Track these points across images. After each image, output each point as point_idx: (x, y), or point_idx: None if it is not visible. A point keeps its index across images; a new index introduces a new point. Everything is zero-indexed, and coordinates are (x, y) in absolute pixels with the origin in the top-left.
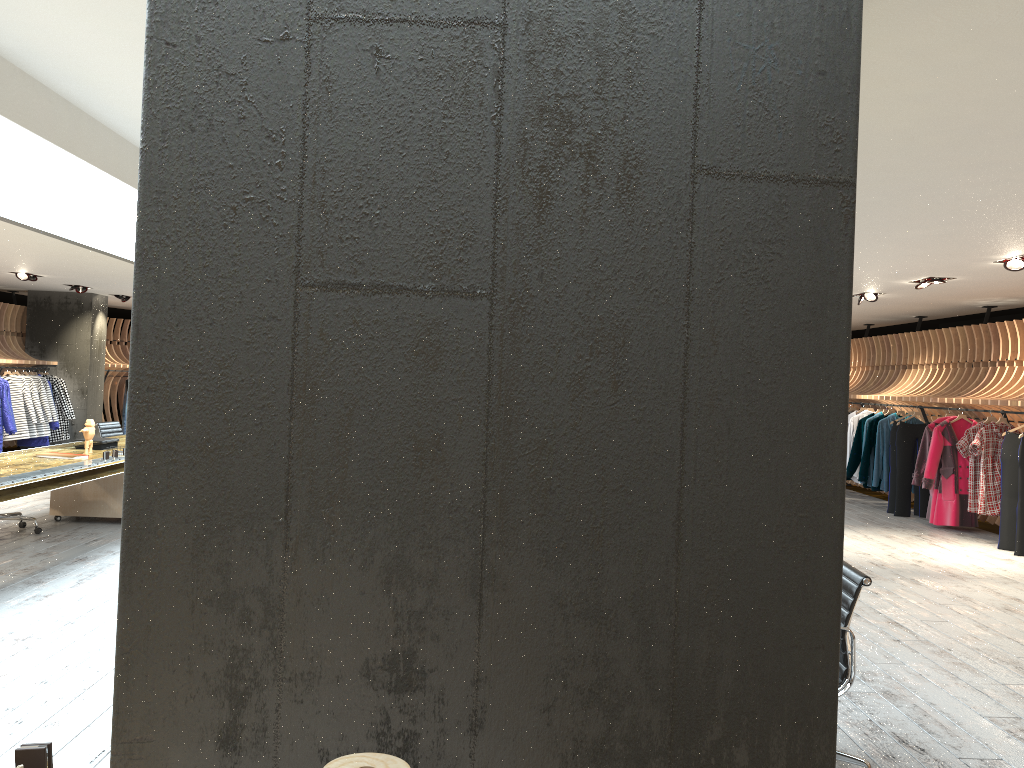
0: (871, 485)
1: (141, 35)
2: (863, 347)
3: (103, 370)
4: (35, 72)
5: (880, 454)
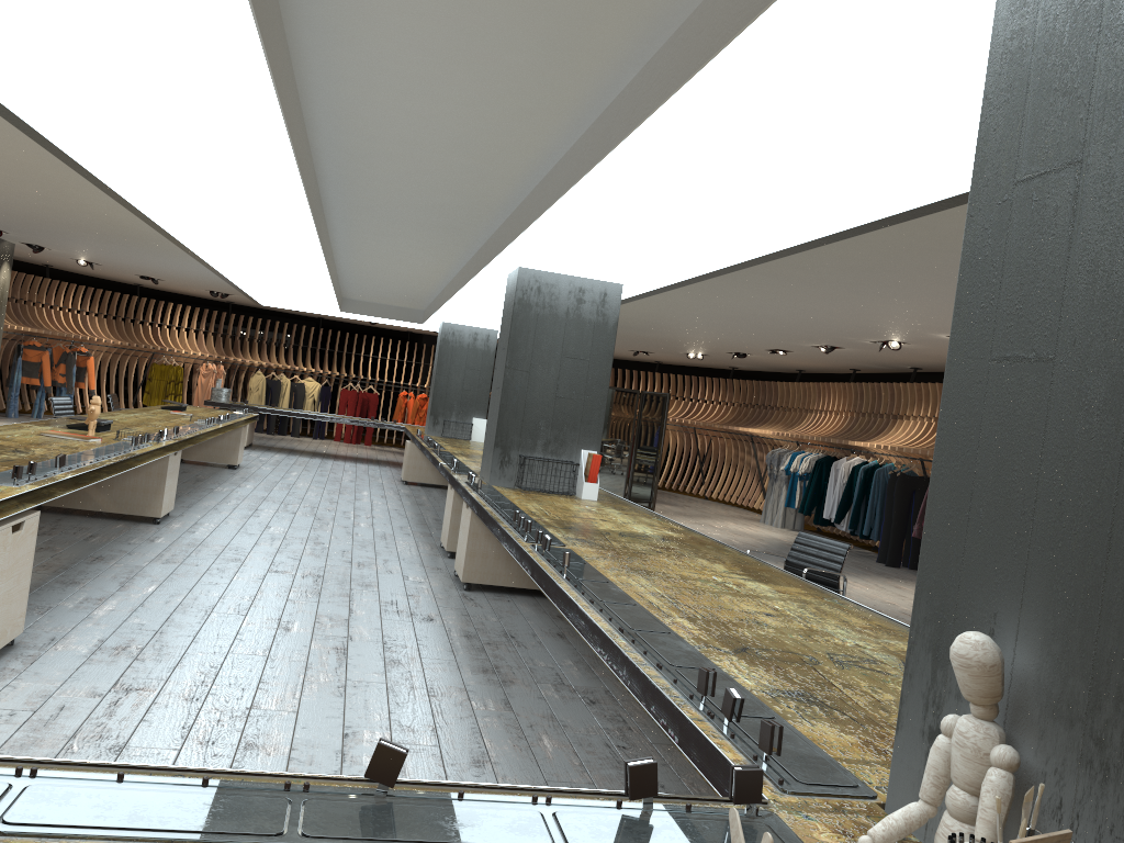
0: (859, 533)
1: (475, 4)
2: (849, 392)
3: (1, 331)
4: (293, 16)
5: (874, 503)
